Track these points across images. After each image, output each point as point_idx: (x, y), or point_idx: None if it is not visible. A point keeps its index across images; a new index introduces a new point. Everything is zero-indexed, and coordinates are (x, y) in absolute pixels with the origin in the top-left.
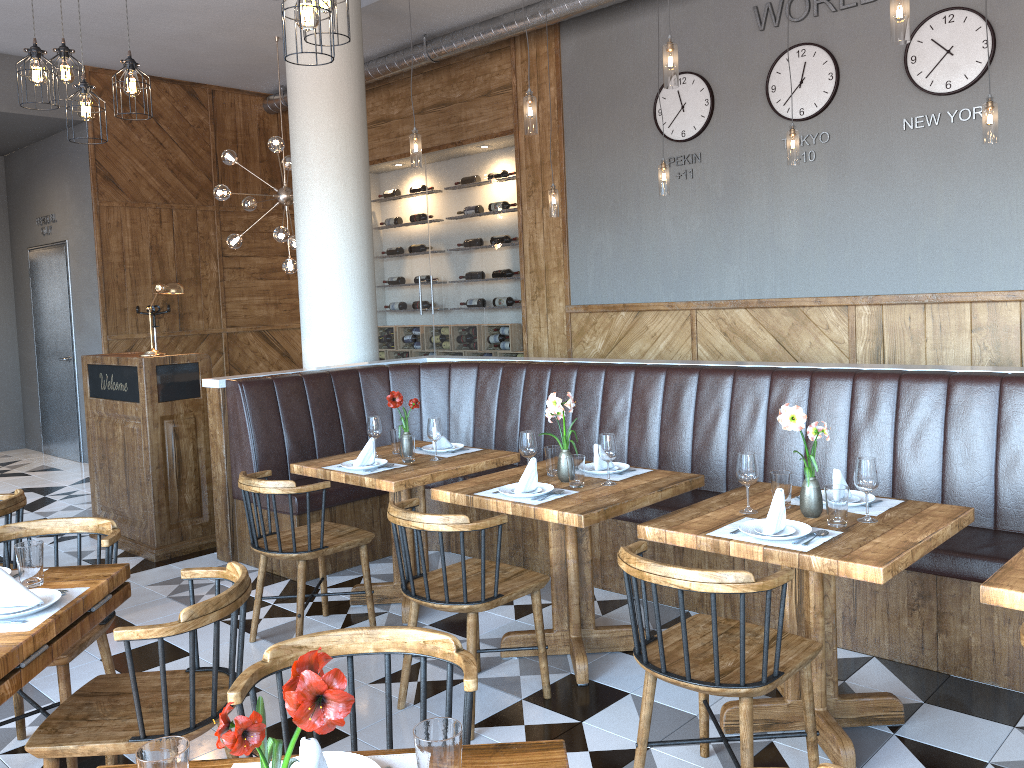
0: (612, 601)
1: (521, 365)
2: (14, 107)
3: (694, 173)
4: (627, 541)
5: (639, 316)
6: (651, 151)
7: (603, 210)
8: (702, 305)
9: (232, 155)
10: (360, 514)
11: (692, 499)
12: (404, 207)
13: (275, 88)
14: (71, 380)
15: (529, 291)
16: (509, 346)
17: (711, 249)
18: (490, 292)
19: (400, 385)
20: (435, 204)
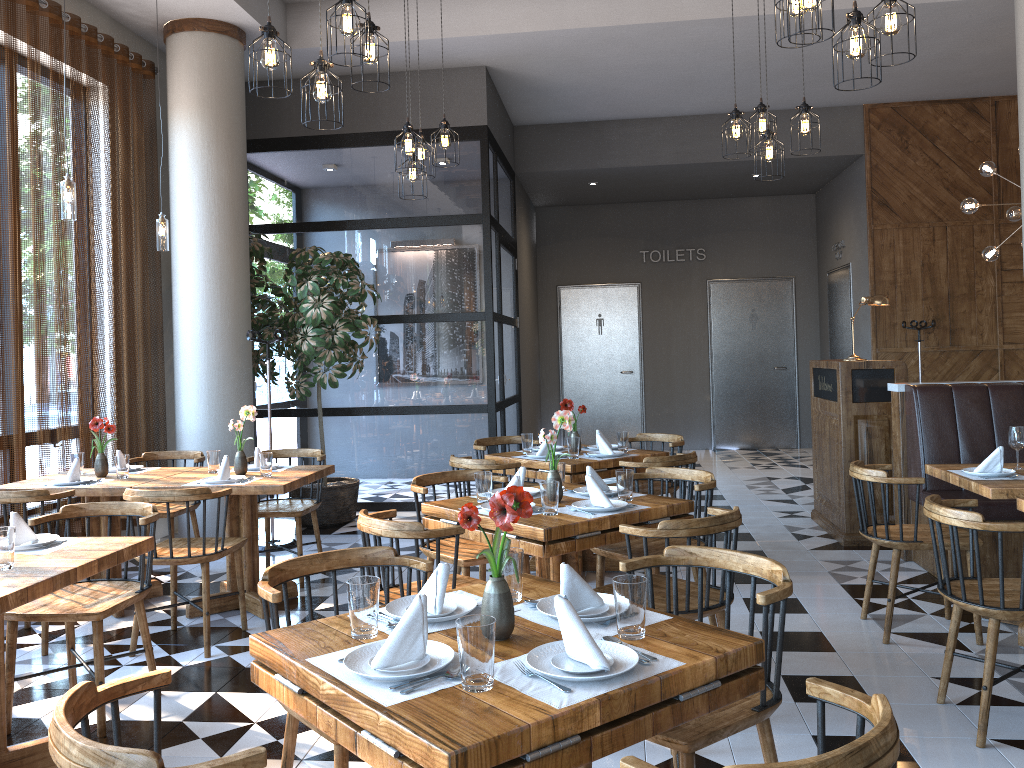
0: None
1: None
2: (802, 152)
3: None
4: None
5: None
6: None
7: None
8: None
9: (989, 166)
10: None
11: None
12: None
13: None
14: None
15: None
16: None
17: None
18: None
19: None
20: None
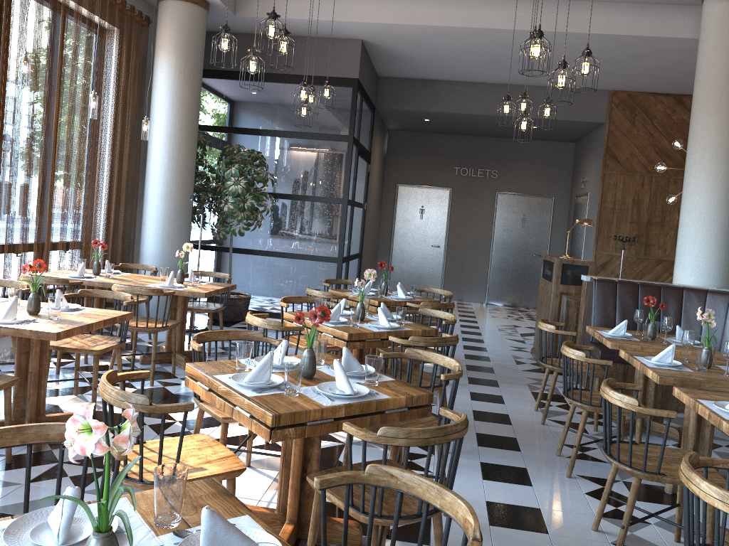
0: None
1: None
2: (565, 116)
3: None
4: None
5: None
6: None
7: None
8: None
9: (678, 143)
10: None
11: None
12: None
13: None
14: None
15: None
16: None
17: None
18: None
19: (712, 304)
20: None
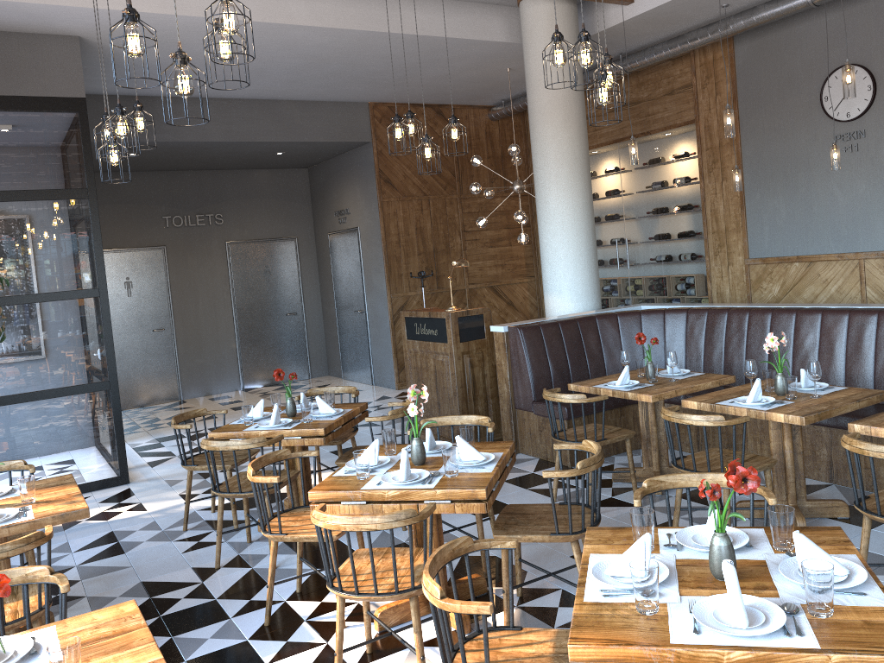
0: (812, 485)
1: (723, 310)
2: (328, 137)
3: (859, 147)
4: (823, 441)
5: (811, 265)
6: (818, 130)
7: (776, 180)
8: (869, 255)
9: (478, 159)
10: (607, 420)
11: (877, 410)
12: (601, 185)
13: (497, 101)
14: (364, 326)
15: (711, 248)
16: (695, 292)
17: (876, 208)
18: (677, 250)
19: (626, 327)
20: (628, 182)
